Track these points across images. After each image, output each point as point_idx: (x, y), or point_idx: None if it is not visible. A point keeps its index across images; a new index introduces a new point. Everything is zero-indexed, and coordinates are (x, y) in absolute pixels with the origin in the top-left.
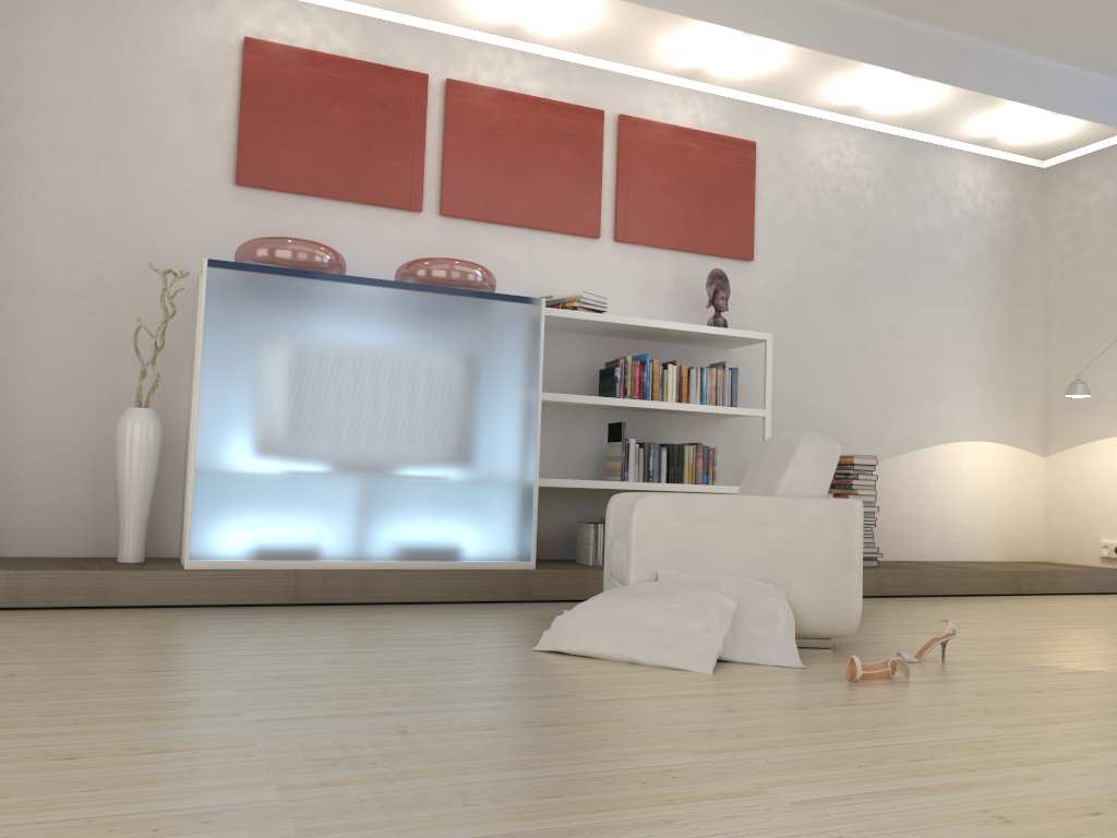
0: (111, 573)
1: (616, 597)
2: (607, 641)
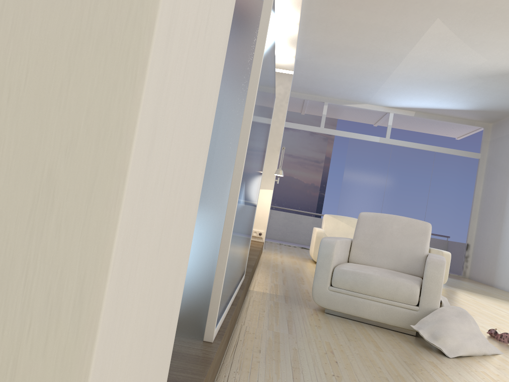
0: (207, 376)
1: (455, 319)
2: (474, 345)
